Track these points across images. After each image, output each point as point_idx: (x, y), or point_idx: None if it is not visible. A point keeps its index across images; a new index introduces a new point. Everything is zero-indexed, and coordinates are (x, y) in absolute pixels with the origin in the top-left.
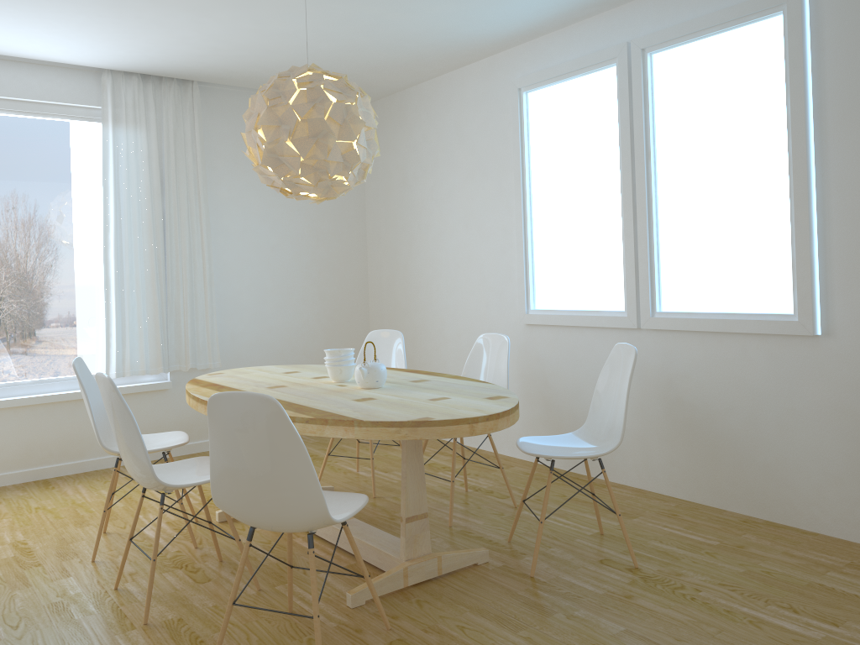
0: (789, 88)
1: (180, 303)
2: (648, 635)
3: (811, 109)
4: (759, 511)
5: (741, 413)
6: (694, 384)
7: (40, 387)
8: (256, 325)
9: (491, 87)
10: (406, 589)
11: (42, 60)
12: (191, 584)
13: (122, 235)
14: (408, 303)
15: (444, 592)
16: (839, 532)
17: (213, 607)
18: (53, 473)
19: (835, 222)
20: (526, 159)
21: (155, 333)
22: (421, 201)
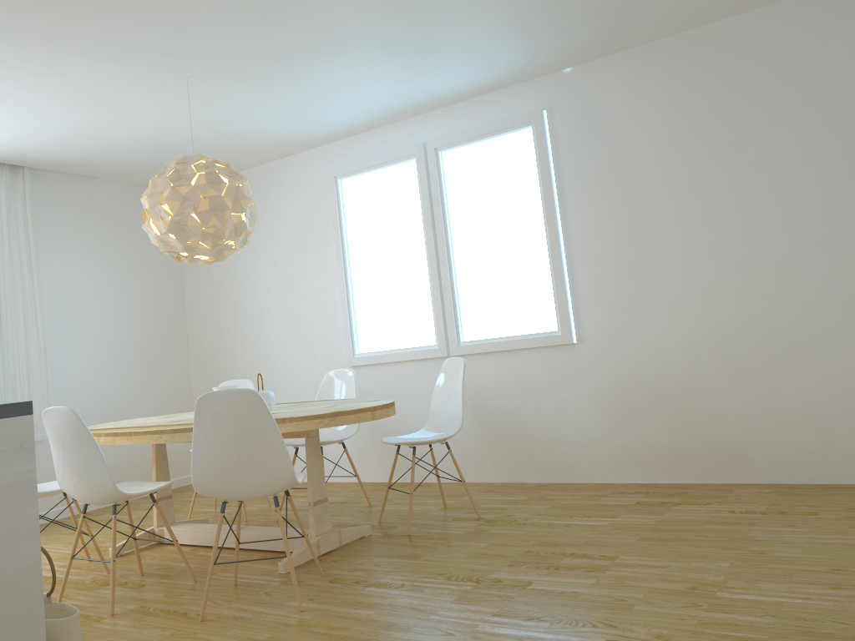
0: (541, 177)
1: (17, 377)
2: (505, 543)
3: (555, 191)
4: (548, 477)
5: (528, 407)
6: (493, 392)
7: None
8: (88, 395)
9: (309, 175)
10: (318, 557)
11: None
12: (129, 590)
13: None
14: (234, 364)
15: (350, 553)
16: (601, 479)
17: (165, 596)
18: None
19: (577, 265)
20: (344, 232)
21: None
22: (244, 272)
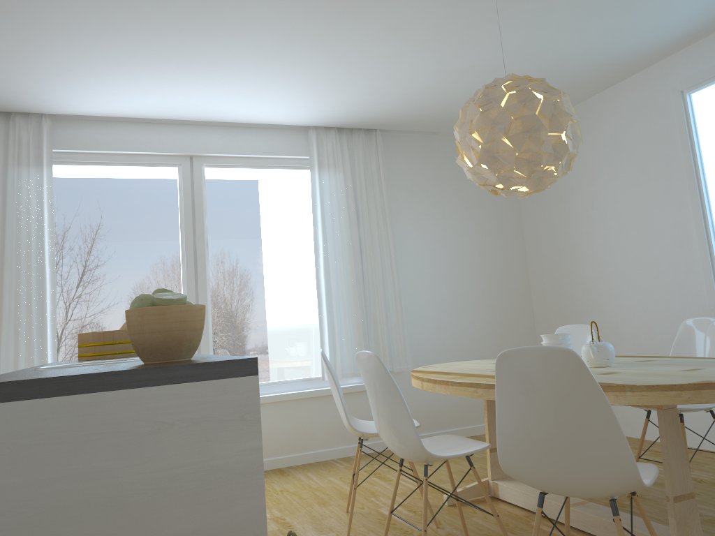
0: None
1: (377, 314)
2: None
3: None
4: None
5: None
6: None
7: (272, 388)
8: (438, 333)
9: (648, 97)
10: None
11: (265, 125)
12: None
13: (328, 258)
14: (576, 307)
15: None
16: None
17: None
18: (284, 463)
19: None
20: (697, 155)
21: (359, 340)
22: (580, 211)
